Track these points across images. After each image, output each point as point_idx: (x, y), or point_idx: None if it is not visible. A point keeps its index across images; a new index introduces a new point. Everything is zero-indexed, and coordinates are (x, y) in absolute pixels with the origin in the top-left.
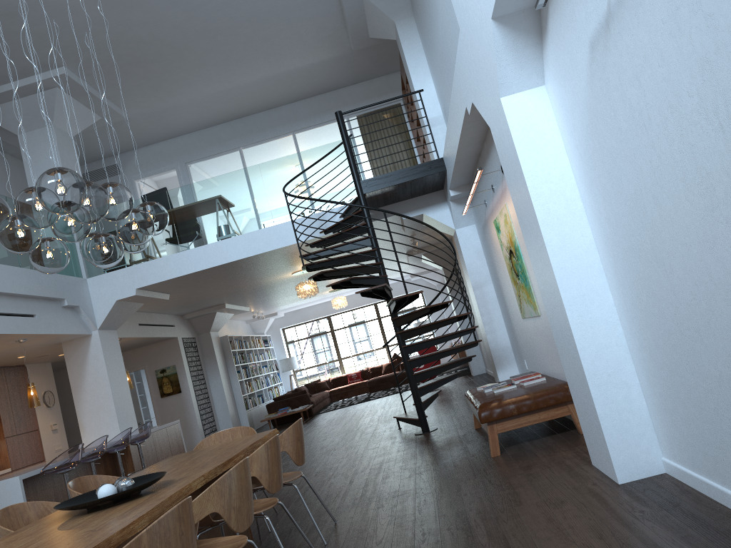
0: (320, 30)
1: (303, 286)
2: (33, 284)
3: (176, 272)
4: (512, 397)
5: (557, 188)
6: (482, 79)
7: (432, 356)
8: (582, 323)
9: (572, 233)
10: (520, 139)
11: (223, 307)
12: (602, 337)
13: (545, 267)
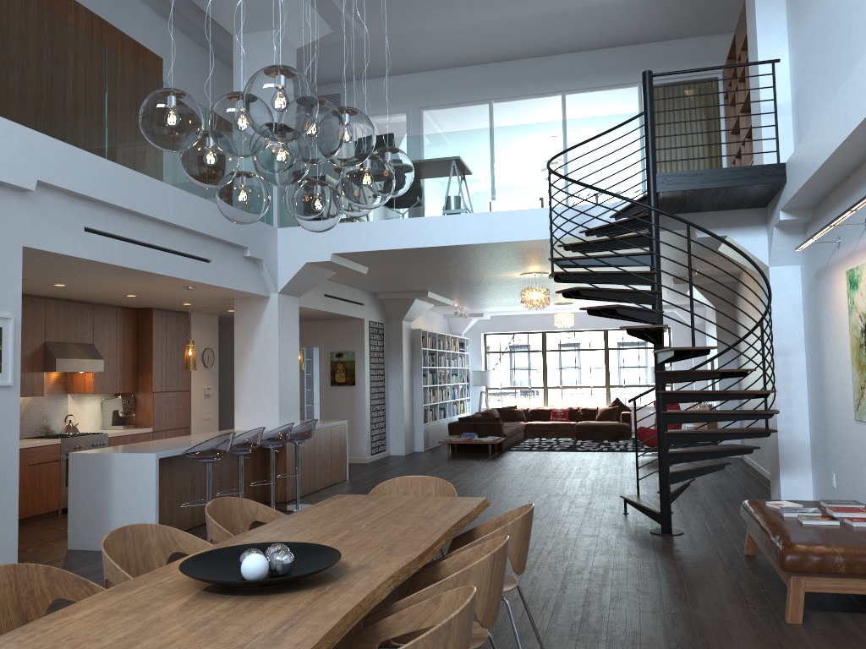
0: None
1: (531, 293)
2: (215, 222)
3: (384, 243)
4: (841, 544)
5: None
6: None
7: (700, 435)
8: None
9: None
10: None
11: (424, 295)
12: None
13: None
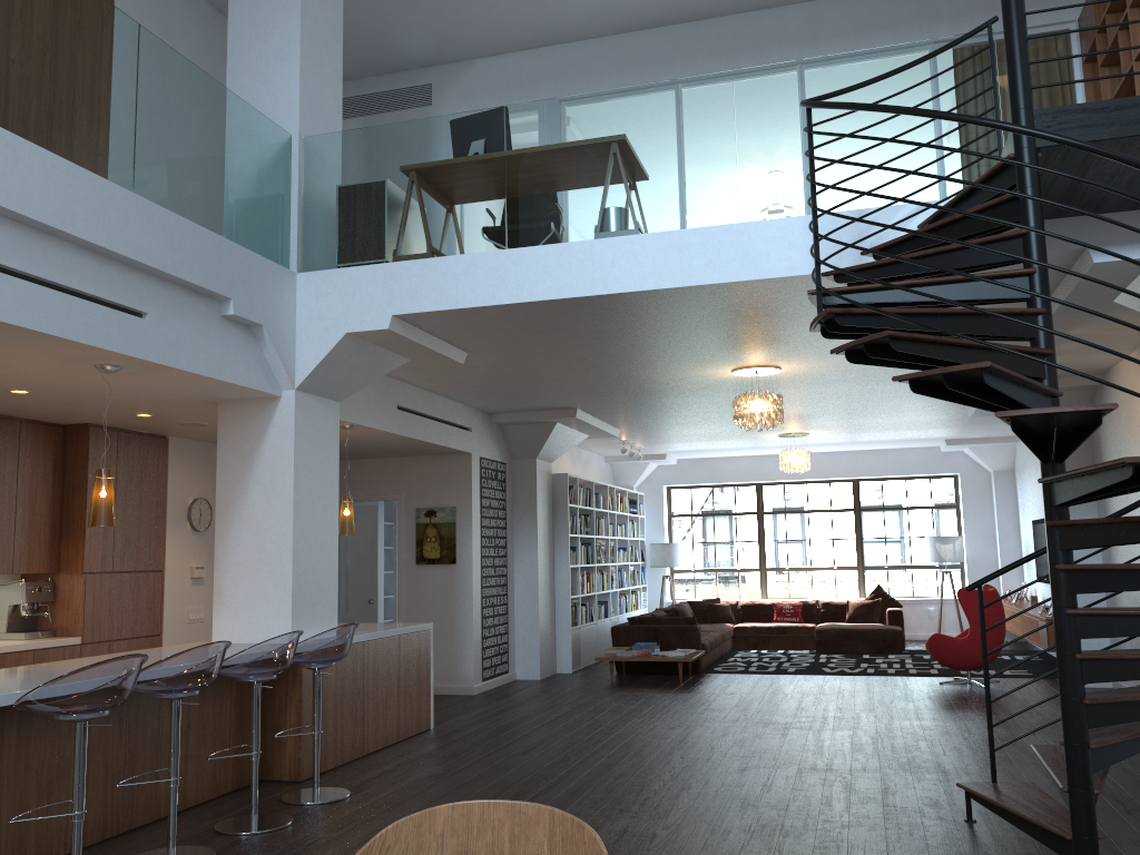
0: None
1: (752, 402)
2: (153, 240)
3: (487, 294)
4: None
5: None
6: None
7: None
8: None
9: None
10: None
11: (571, 414)
12: None
13: None
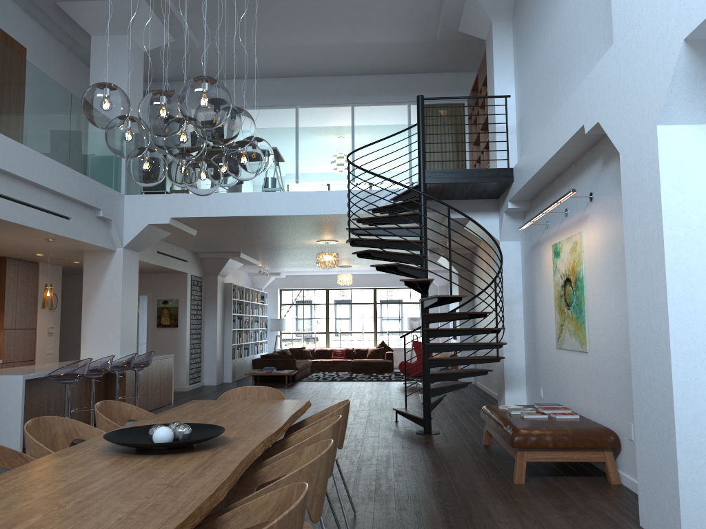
0: (414, 11)
1: (325, 256)
2: (76, 187)
3: (214, 211)
4: (549, 428)
5: (694, 235)
6: (631, 101)
7: (453, 361)
8: (686, 382)
9: (698, 286)
10: (667, 174)
11: (237, 255)
12: (703, 402)
13: (653, 312)
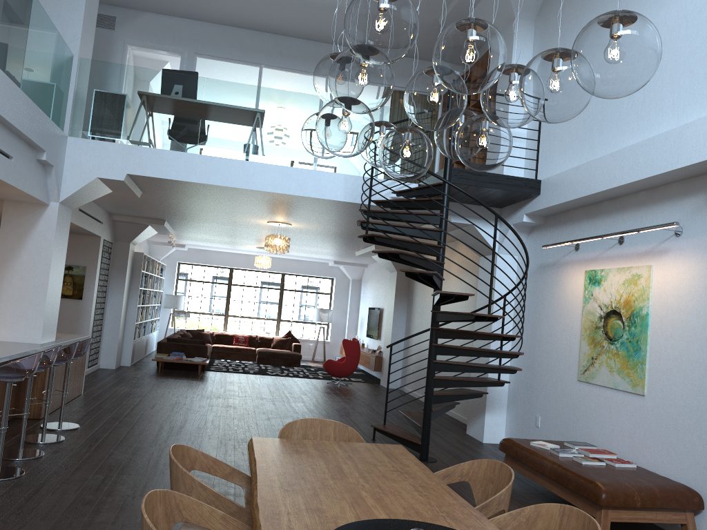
0: None
1: (276, 240)
2: (26, 118)
3: (184, 175)
4: (633, 484)
5: None
6: None
7: (458, 382)
8: None
9: None
10: None
11: (161, 223)
12: None
13: None
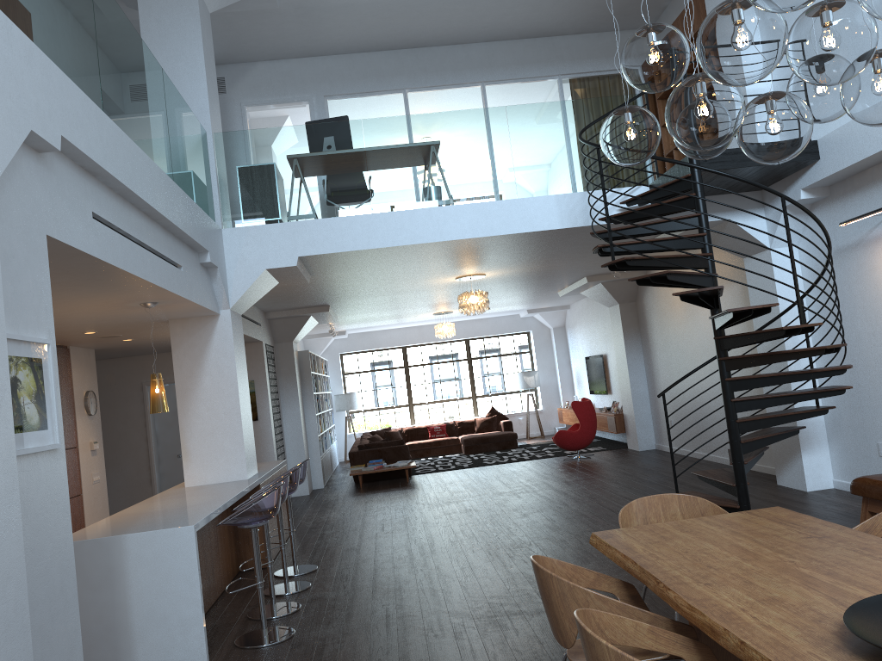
0: None
1: (472, 297)
2: (187, 217)
3: (364, 242)
4: None
5: None
6: None
7: (768, 420)
8: None
9: None
10: None
11: (325, 310)
12: None
13: None
